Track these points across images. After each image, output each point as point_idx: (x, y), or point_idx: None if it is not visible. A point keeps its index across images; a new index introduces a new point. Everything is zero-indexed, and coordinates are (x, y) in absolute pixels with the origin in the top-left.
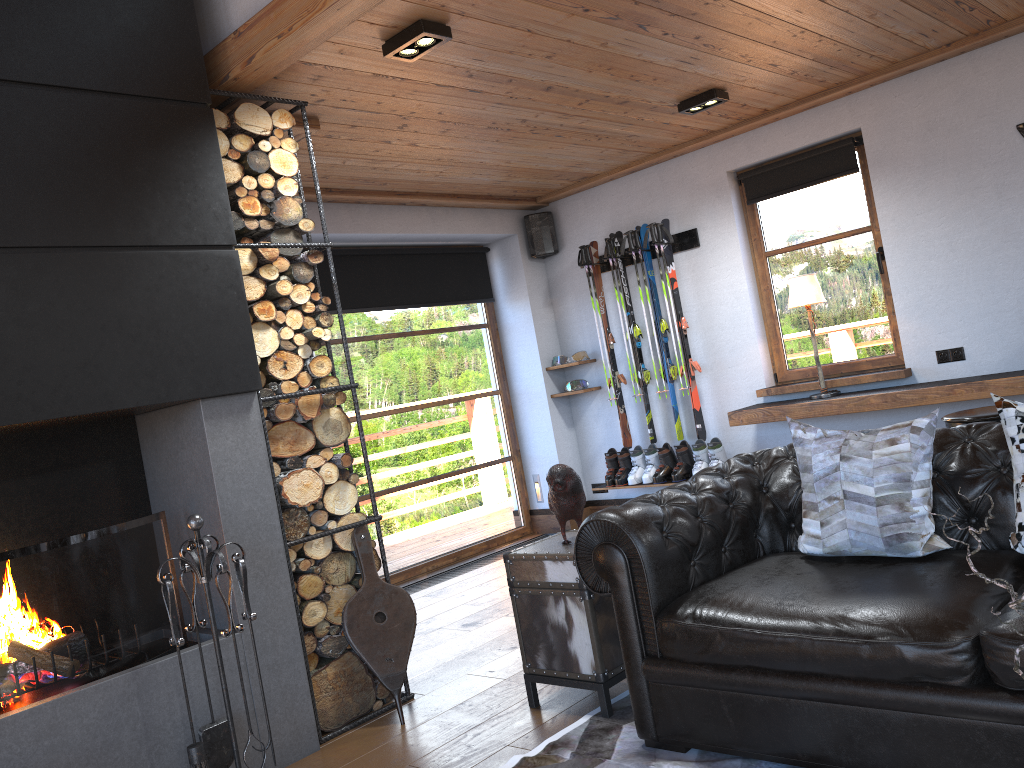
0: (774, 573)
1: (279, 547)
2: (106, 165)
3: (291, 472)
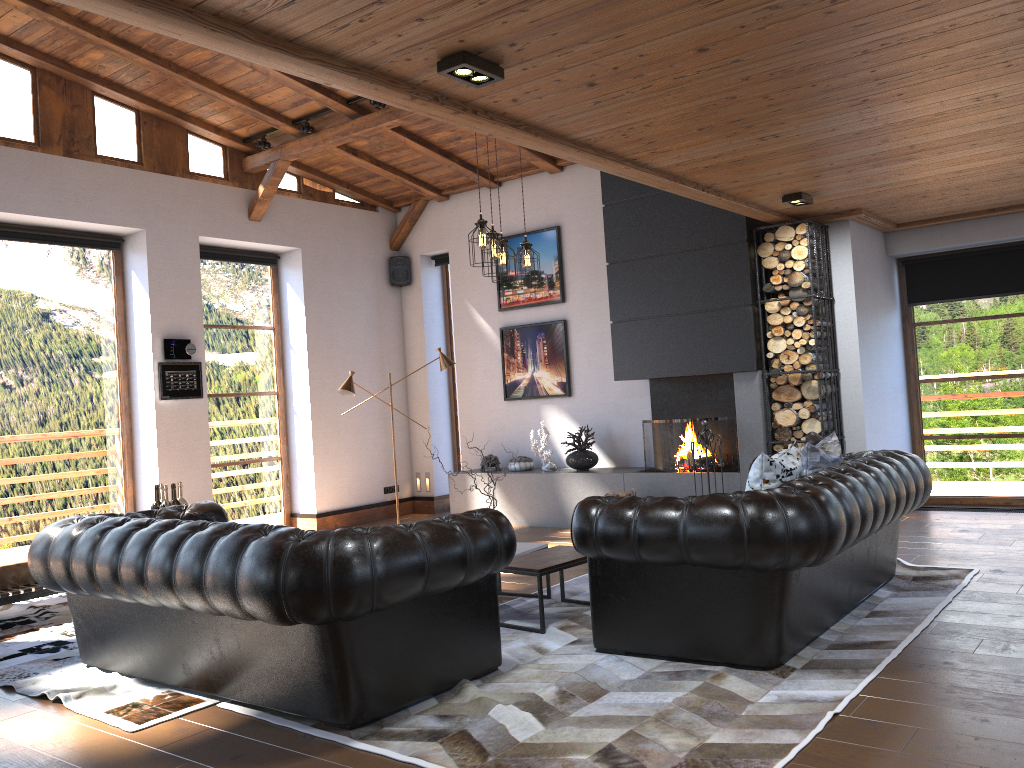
0: None
1: (761, 442)
2: (701, 277)
3: (779, 409)
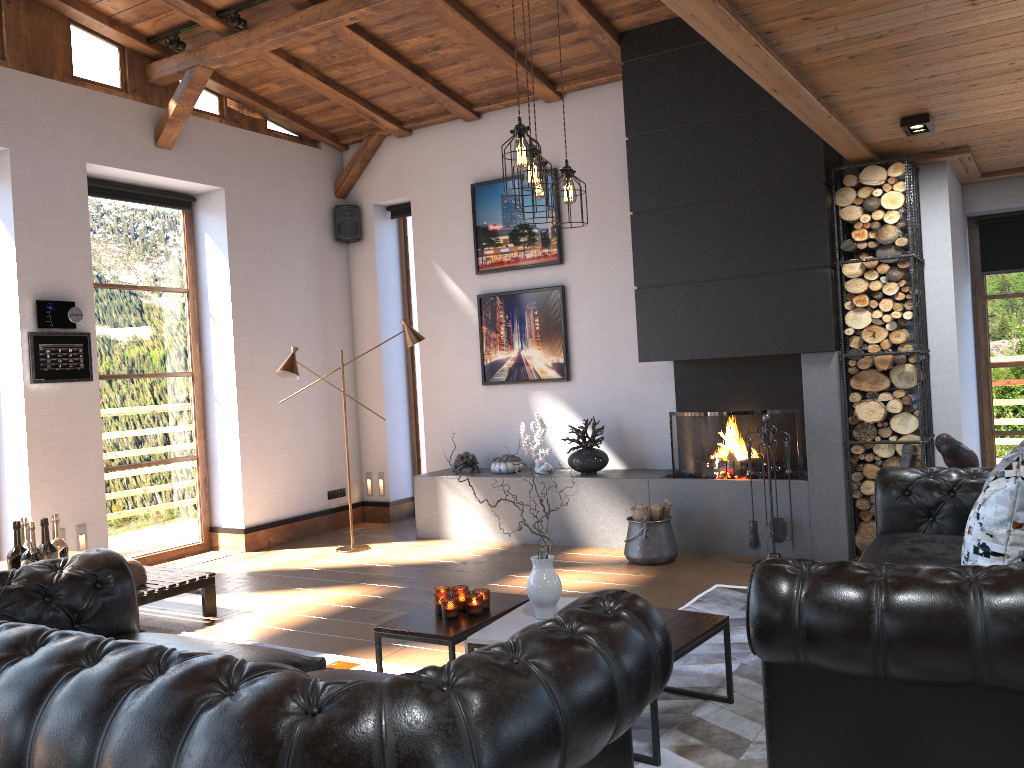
0: (946, 541)
1: (838, 442)
2: (760, 231)
3: (862, 401)
